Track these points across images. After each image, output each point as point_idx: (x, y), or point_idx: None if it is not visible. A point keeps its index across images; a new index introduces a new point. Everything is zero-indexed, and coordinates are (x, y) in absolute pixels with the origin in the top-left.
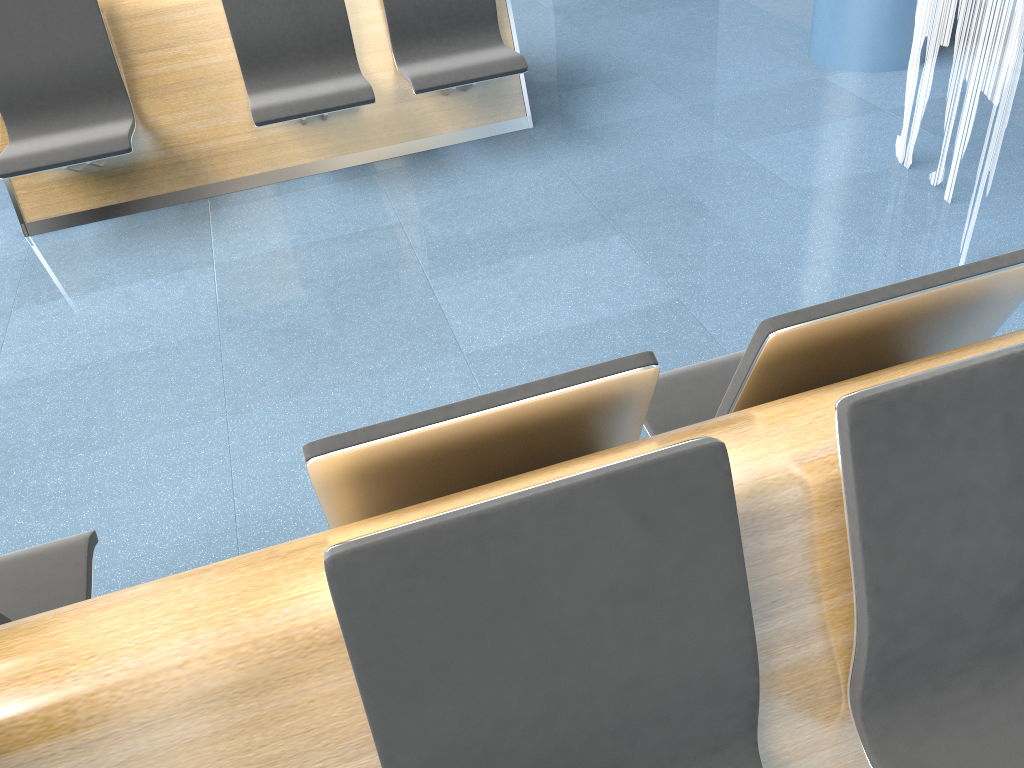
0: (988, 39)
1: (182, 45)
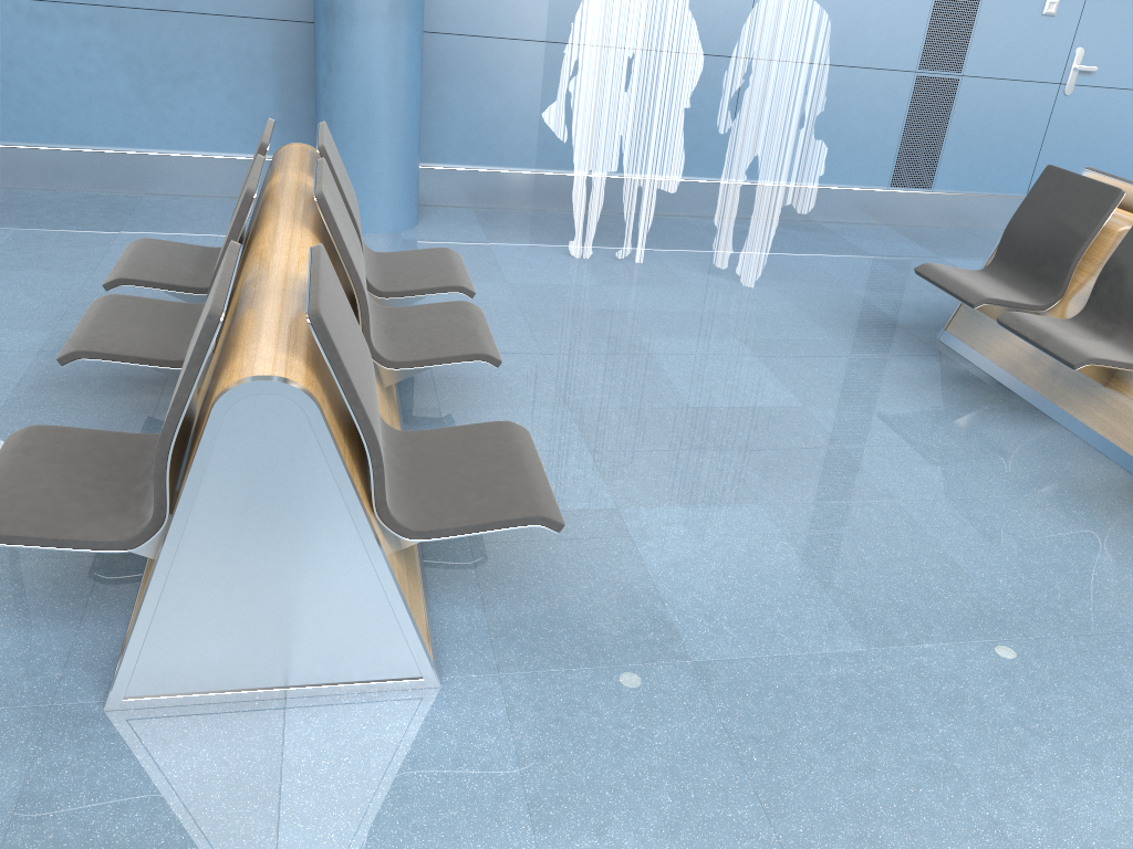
0: (657, 158)
1: None
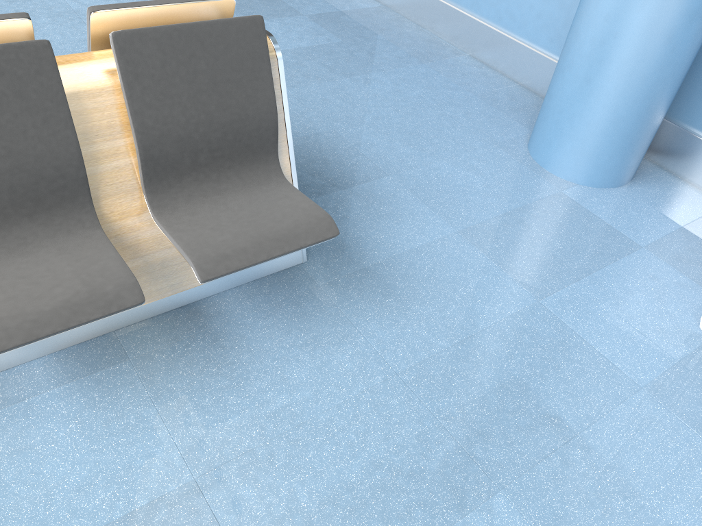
0: None
1: None
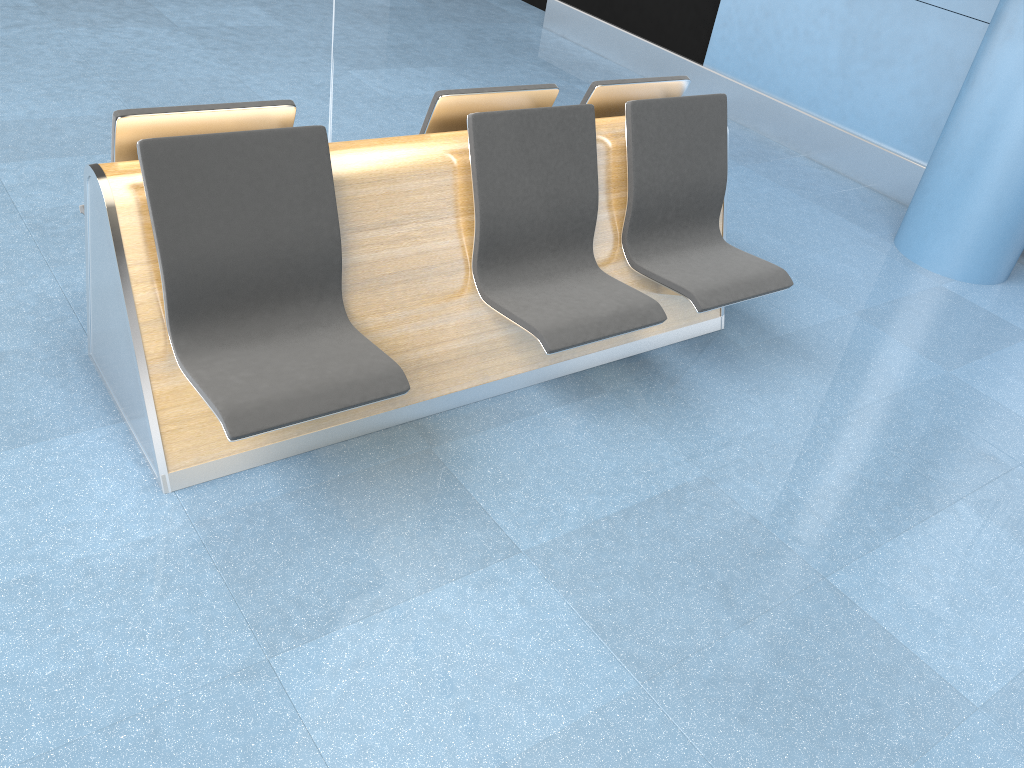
0: None
1: (410, 223)
